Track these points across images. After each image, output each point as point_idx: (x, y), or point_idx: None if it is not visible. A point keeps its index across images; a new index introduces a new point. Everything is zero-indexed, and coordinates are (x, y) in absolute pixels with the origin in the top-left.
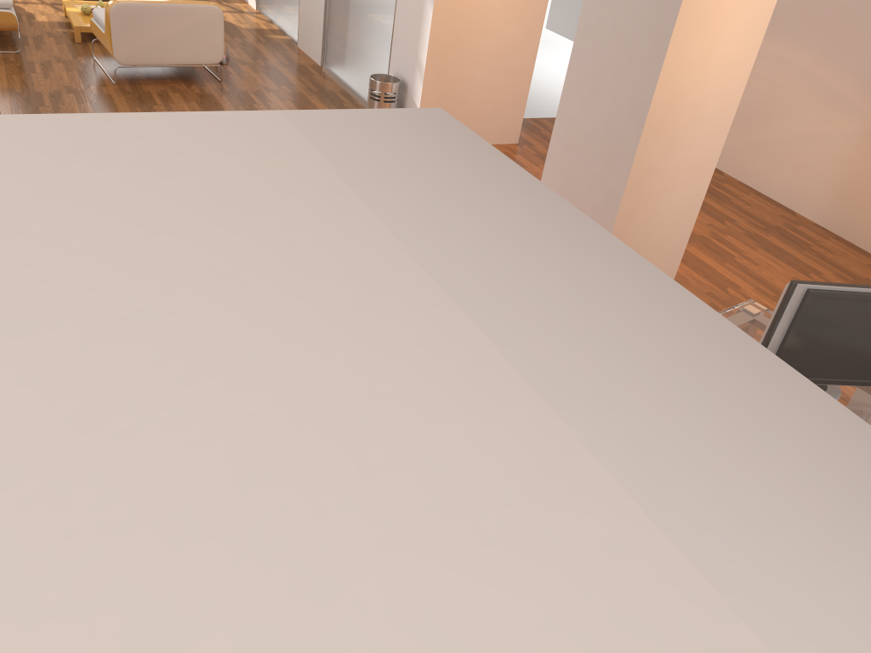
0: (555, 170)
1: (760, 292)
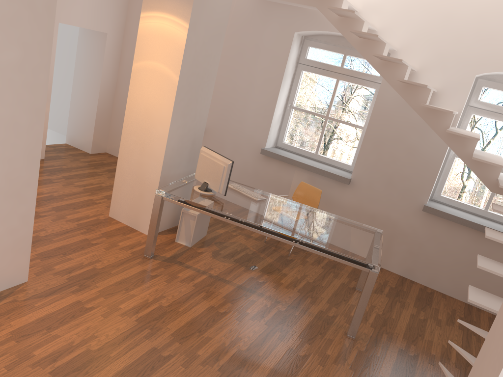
0: None
1: None
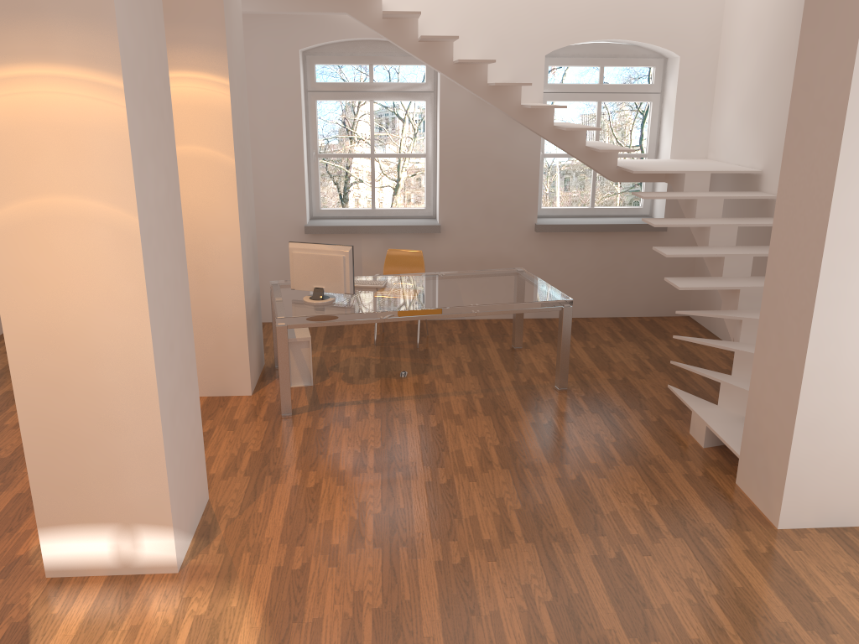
0: (173, 459)
1: (7, 487)
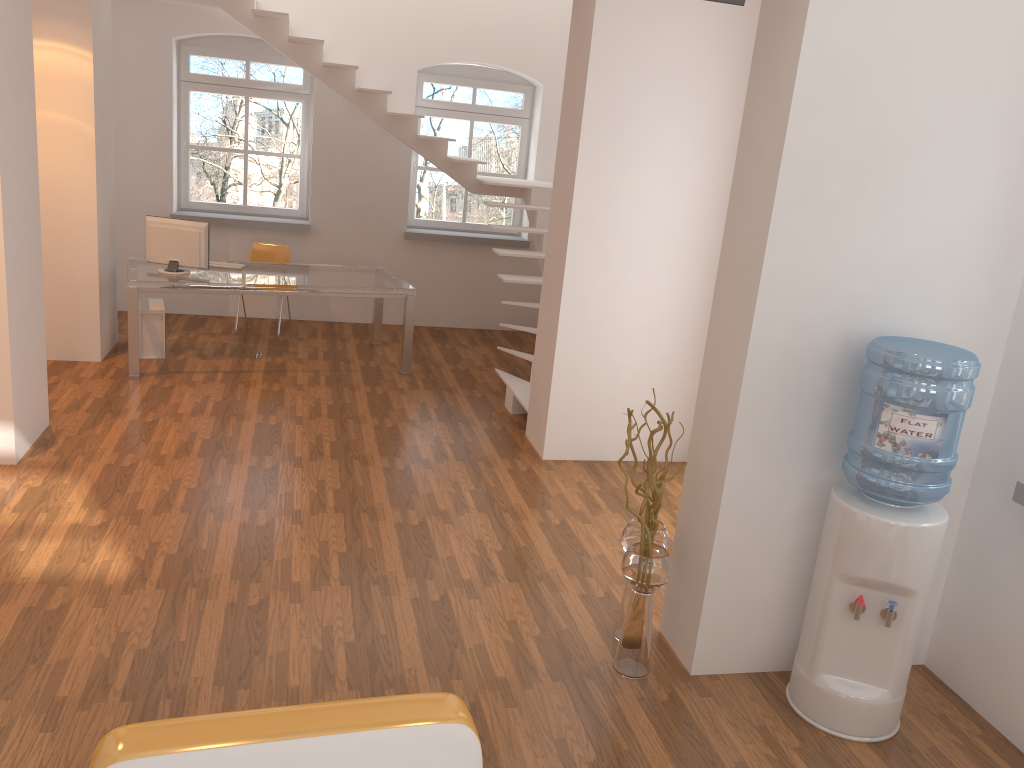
0: (17, 363)
1: None
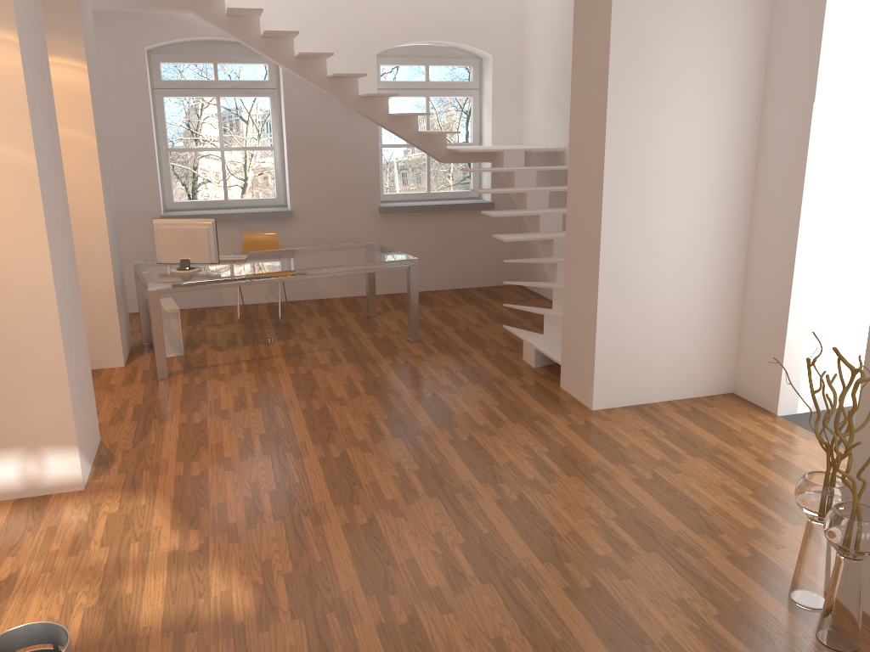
0: (73, 385)
1: None
